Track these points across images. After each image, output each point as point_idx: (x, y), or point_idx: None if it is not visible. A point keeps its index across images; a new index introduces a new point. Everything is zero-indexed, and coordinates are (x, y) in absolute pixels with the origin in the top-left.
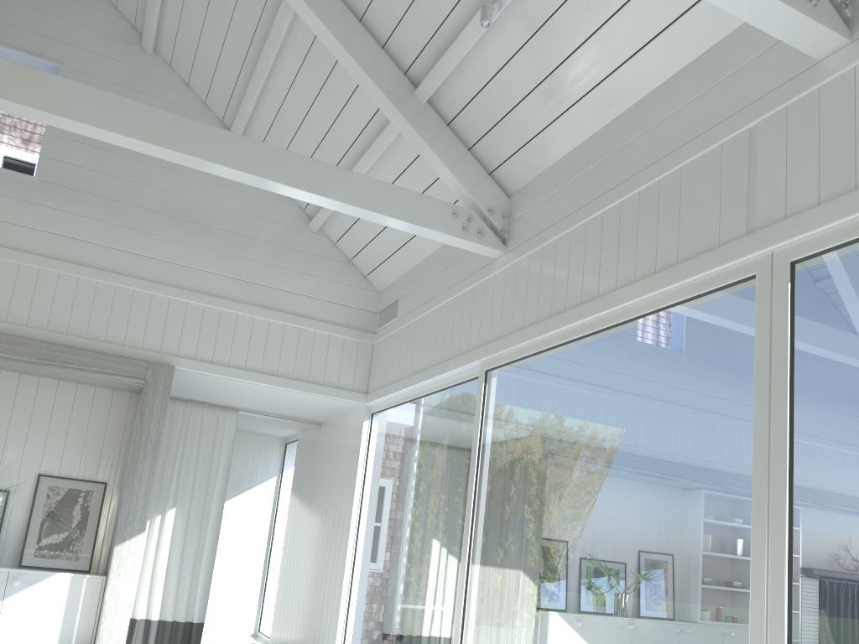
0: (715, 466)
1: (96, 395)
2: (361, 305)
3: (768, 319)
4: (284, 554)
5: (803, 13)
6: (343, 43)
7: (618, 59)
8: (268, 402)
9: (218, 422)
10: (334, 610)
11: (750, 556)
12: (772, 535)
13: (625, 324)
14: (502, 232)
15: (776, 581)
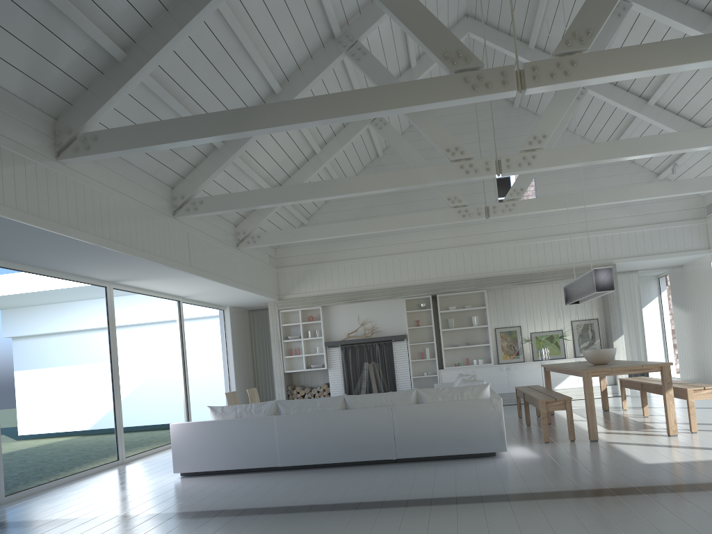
0: None
1: None
2: (695, 206)
3: None
4: (677, 335)
5: None
6: (673, 128)
7: None
8: (655, 264)
9: (629, 279)
10: None
11: None
12: None
13: None
14: None
15: None
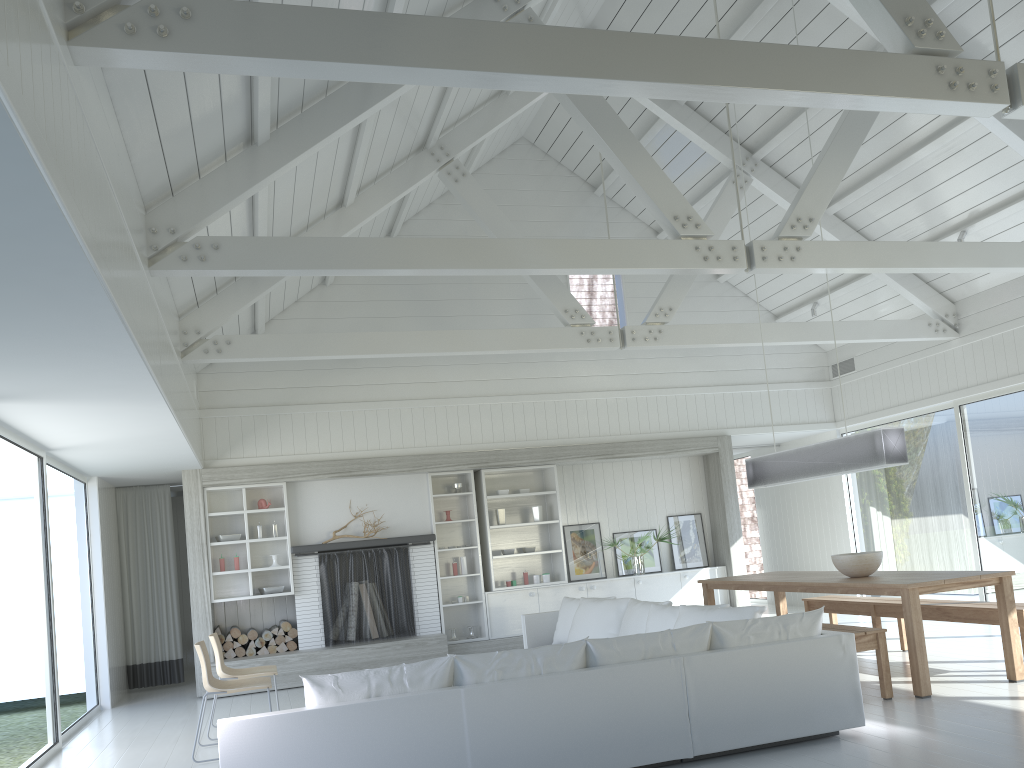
0: None
1: (680, 462)
2: (818, 364)
3: None
4: (764, 539)
5: None
6: None
7: None
8: (760, 440)
9: None
10: None
11: None
12: None
13: None
14: (954, 326)
15: None
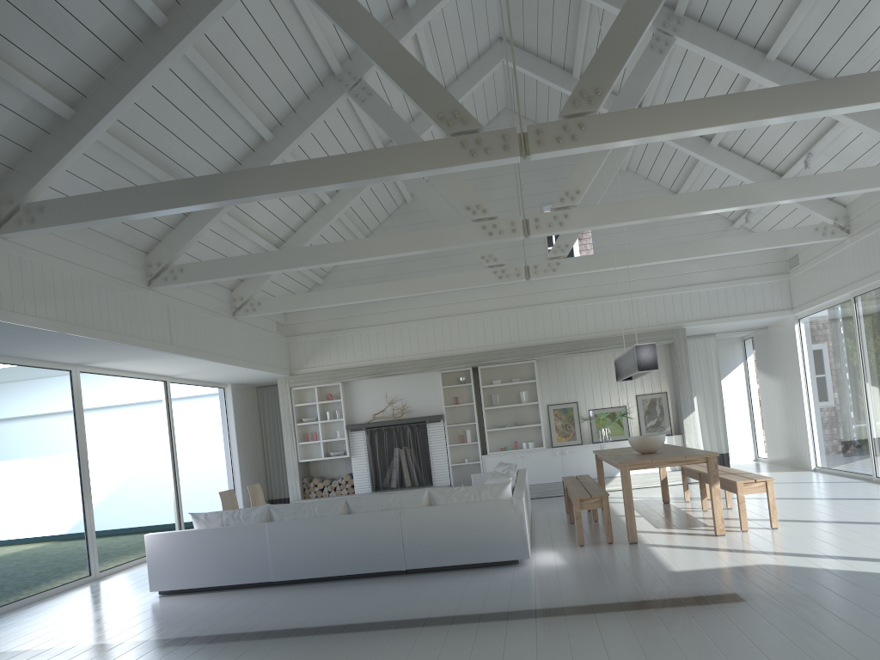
0: None
1: None
2: (775, 259)
3: None
4: (763, 408)
5: None
6: (739, 173)
7: (875, 164)
8: (733, 327)
9: (705, 344)
10: (803, 431)
11: None
12: None
13: None
14: (845, 227)
15: None
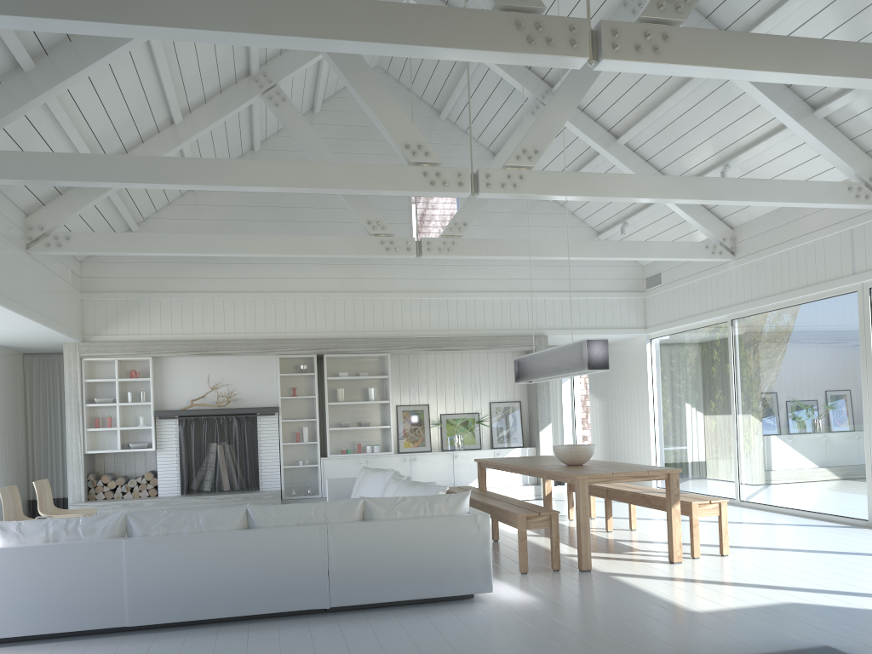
0: (847, 364)
1: (505, 357)
2: (634, 276)
3: (862, 309)
4: (593, 426)
5: (862, 204)
6: None
7: None
8: None
9: None
10: (646, 450)
11: (862, 396)
12: (868, 388)
13: (804, 303)
14: (731, 249)
15: (871, 404)
